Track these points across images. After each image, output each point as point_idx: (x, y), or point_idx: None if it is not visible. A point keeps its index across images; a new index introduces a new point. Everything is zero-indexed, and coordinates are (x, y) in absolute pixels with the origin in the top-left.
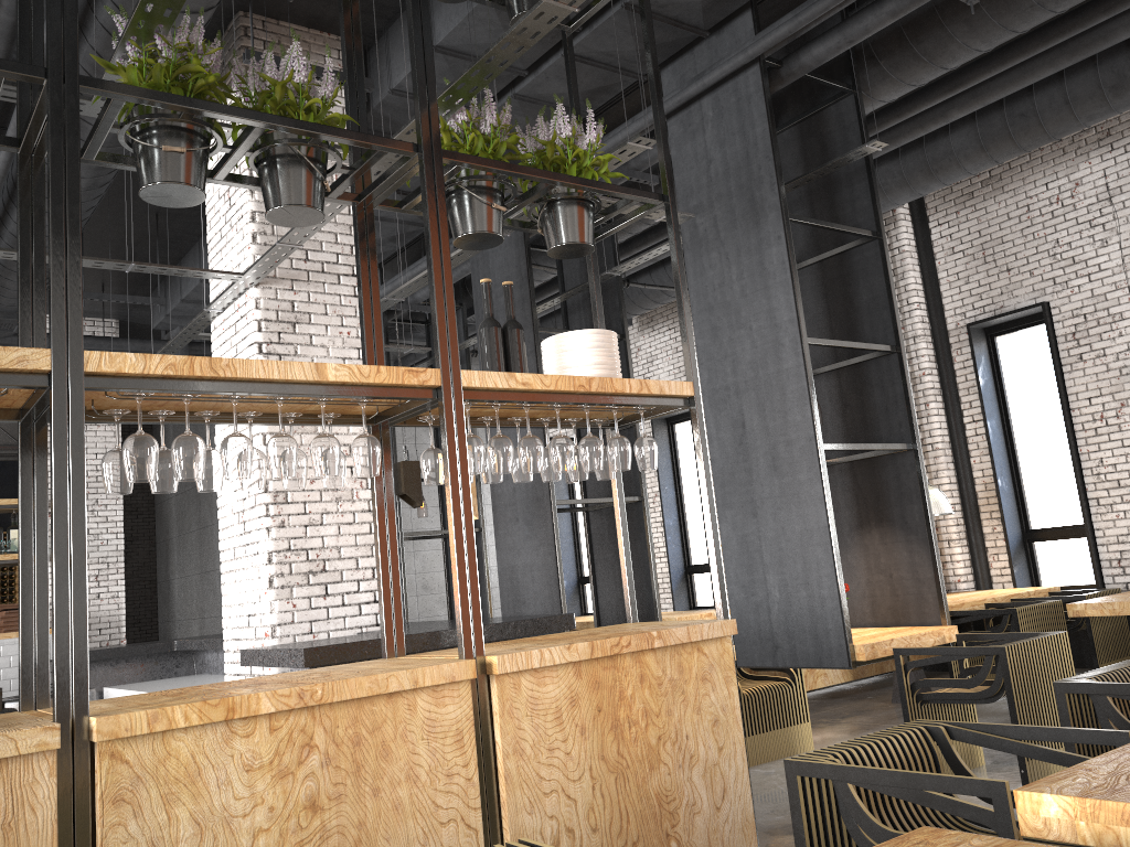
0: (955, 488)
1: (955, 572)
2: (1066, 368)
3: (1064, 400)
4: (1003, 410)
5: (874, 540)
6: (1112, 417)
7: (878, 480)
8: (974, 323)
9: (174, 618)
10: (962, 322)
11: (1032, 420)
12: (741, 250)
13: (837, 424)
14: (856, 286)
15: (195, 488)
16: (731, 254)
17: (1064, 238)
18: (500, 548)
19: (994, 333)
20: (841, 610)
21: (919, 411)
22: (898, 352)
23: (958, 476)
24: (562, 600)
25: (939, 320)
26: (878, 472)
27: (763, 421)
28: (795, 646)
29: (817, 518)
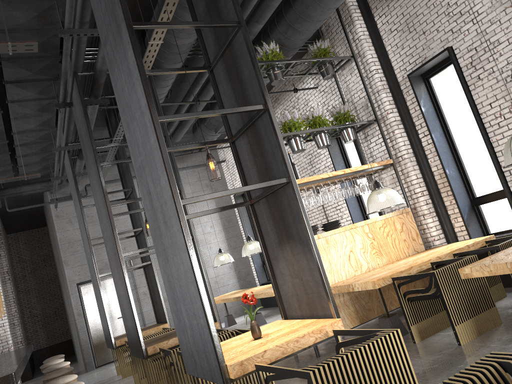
0: (421, 180)
1: (431, 235)
2: (472, 87)
3: (474, 109)
4: (443, 124)
5: (289, 253)
6: (507, 113)
7: (281, 208)
8: (411, 73)
9: (69, 320)
10: (405, 74)
11: (462, 126)
12: (121, 61)
13: (254, 170)
14: (241, 66)
15: (57, 256)
16: (120, 66)
17: (452, 0)
18: (115, 285)
19: (428, 76)
20: (211, 337)
21: (390, 137)
22: (267, 108)
23: (422, 173)
24: (135, 318)
25: (392, 77)
26: (280, 202)
27: (155, 188)
28: (201, 363)
29: (186, 262)
